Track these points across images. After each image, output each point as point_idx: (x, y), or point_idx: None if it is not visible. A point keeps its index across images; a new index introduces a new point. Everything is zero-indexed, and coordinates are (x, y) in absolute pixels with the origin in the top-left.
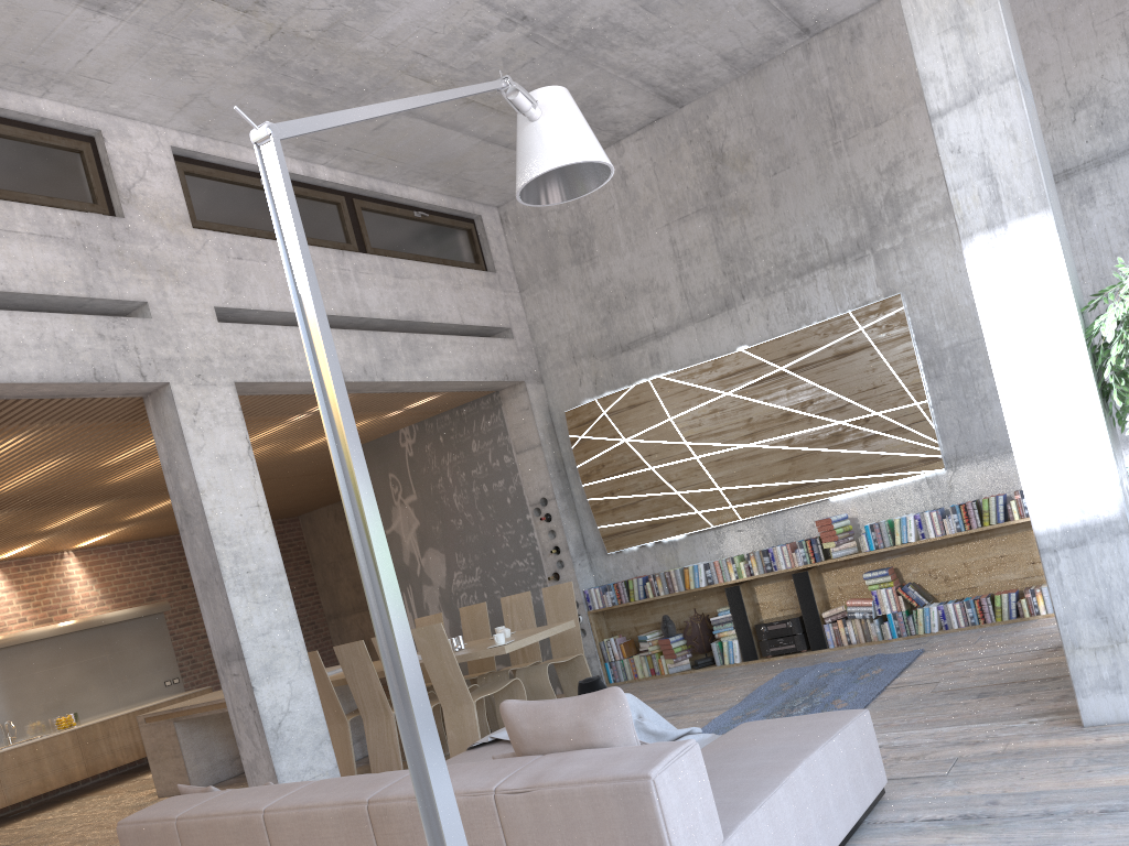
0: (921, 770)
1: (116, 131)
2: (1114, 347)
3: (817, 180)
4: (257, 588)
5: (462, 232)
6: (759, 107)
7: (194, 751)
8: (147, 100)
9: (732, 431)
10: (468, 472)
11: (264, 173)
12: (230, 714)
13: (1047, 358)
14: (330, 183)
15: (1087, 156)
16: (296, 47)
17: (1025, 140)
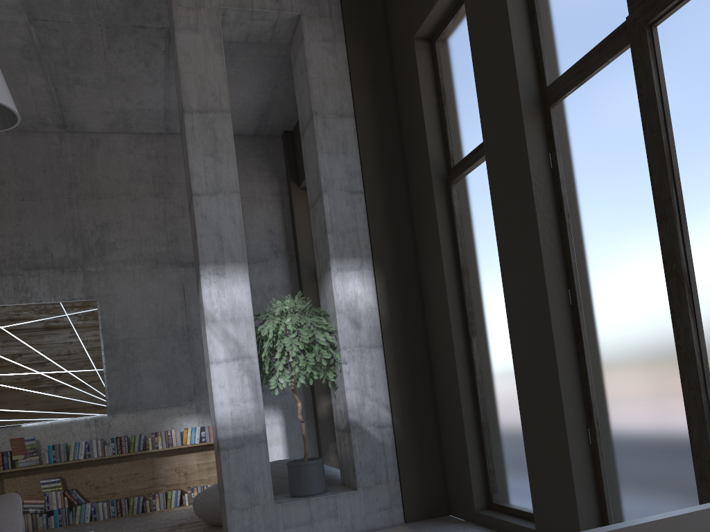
0: None
1: None
2: (266, 342)
3: (53, 214)
4: None
5: None
6: (20, 155)
7: None
8: None
9: None
10: None
11: None
12: None
13: (237, 340)
14: None
15: None
16: None
17: (240, 225)
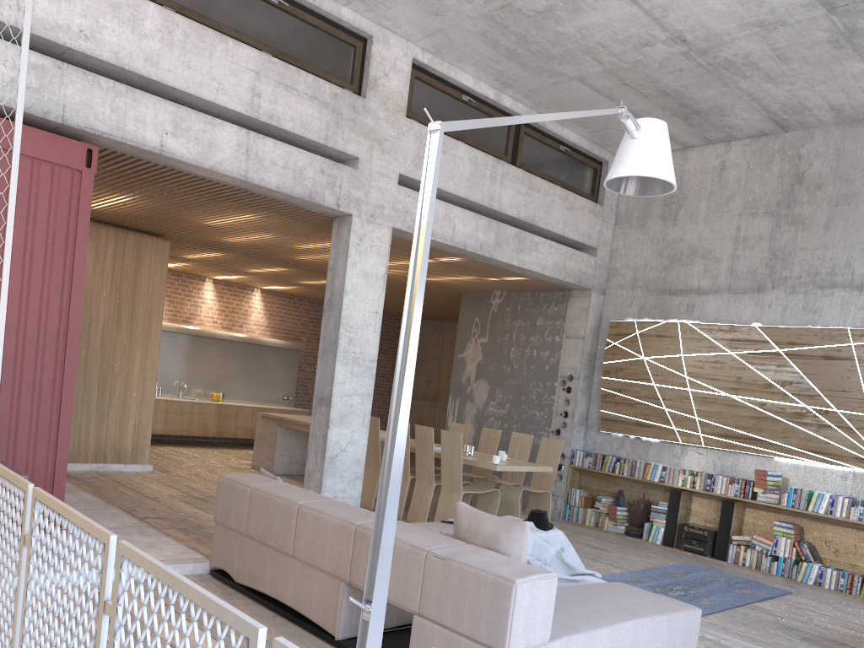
0: None
1: (381, 39)
2: None
3: None
4: (355, 365)
5: (590, 170)
6: (845, 151)
7: (282, 449)
8: (408, 25)
9: (723, 381)
10: (527, 337)
11: (427, 149)
12: (309, 437)
13: None
14: (509, 110)
15: None
16: (516, 18)
17: None
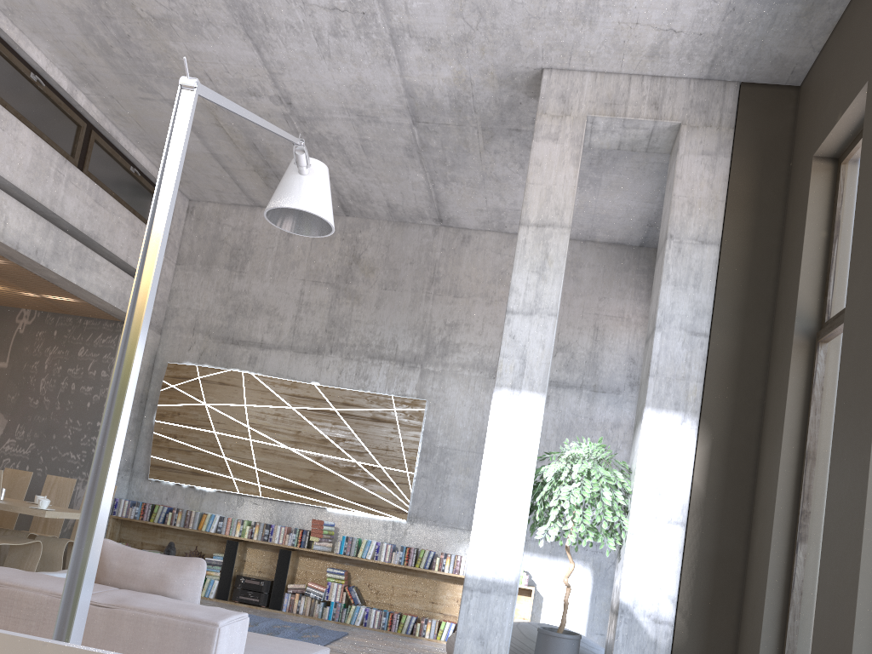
0: None
1: None
2: (546, 486)
3: (408, 307)
4: None
5: None
6: (394, 245)
7: None
8: None
9: (284, 434)
10: (65, 367)
11: (176, 106)
12: None
13: (512, 475)
14: (82, 109)
15: (554, 378)
16: (125, 13)
17: (548, 351)
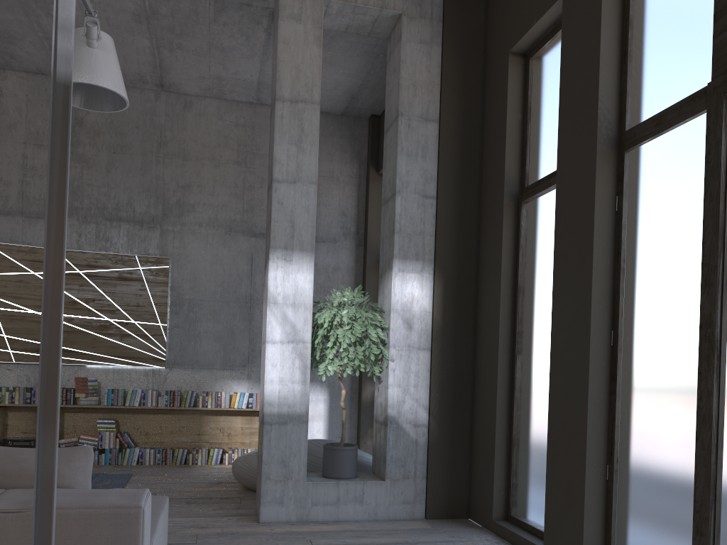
0: (178, 540)
1: None
2: (321, 330)
3: (140, 170)
4: None
5: None
6: None
7: None
8: None
9: (30, 299)
10: None
11: None
12: None
13: (294, 324)
14: None
15: None
16: None
17: (312, 215)
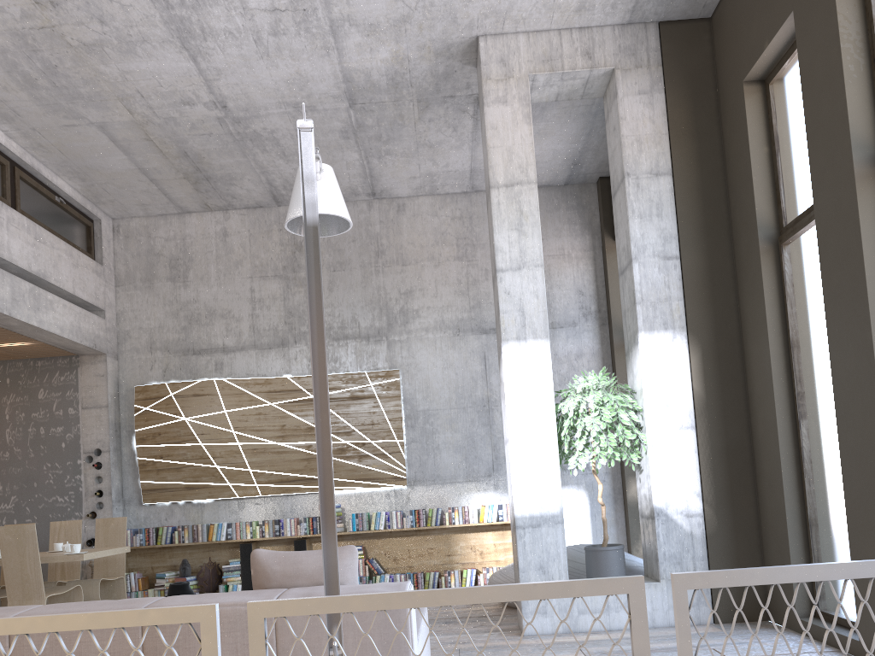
0: (441, 654)
1: None
2: (566, 421)
3: (361, 284)
4: None
5: (84, 226)
6: None
7: None
8: None
9: (269, 430)
10: (28, 413)
11: (300, 147)
12: None
13: (536, 418)
14: (3, 147)
15: None
16: (54, 44)
17: (542, 300)
